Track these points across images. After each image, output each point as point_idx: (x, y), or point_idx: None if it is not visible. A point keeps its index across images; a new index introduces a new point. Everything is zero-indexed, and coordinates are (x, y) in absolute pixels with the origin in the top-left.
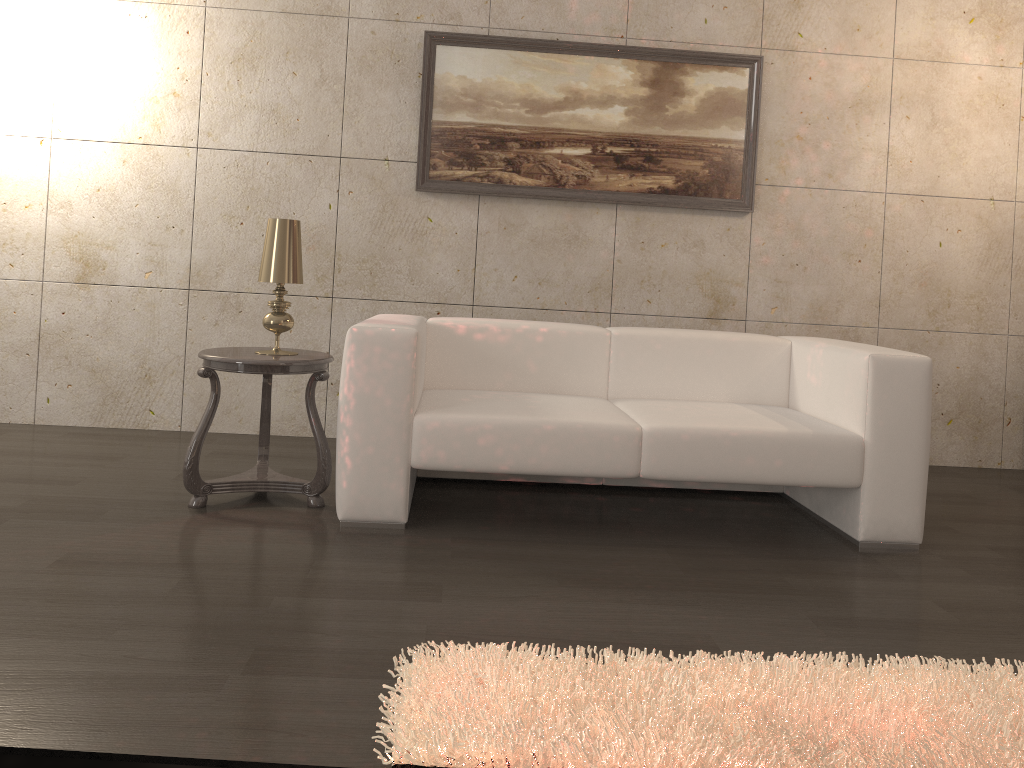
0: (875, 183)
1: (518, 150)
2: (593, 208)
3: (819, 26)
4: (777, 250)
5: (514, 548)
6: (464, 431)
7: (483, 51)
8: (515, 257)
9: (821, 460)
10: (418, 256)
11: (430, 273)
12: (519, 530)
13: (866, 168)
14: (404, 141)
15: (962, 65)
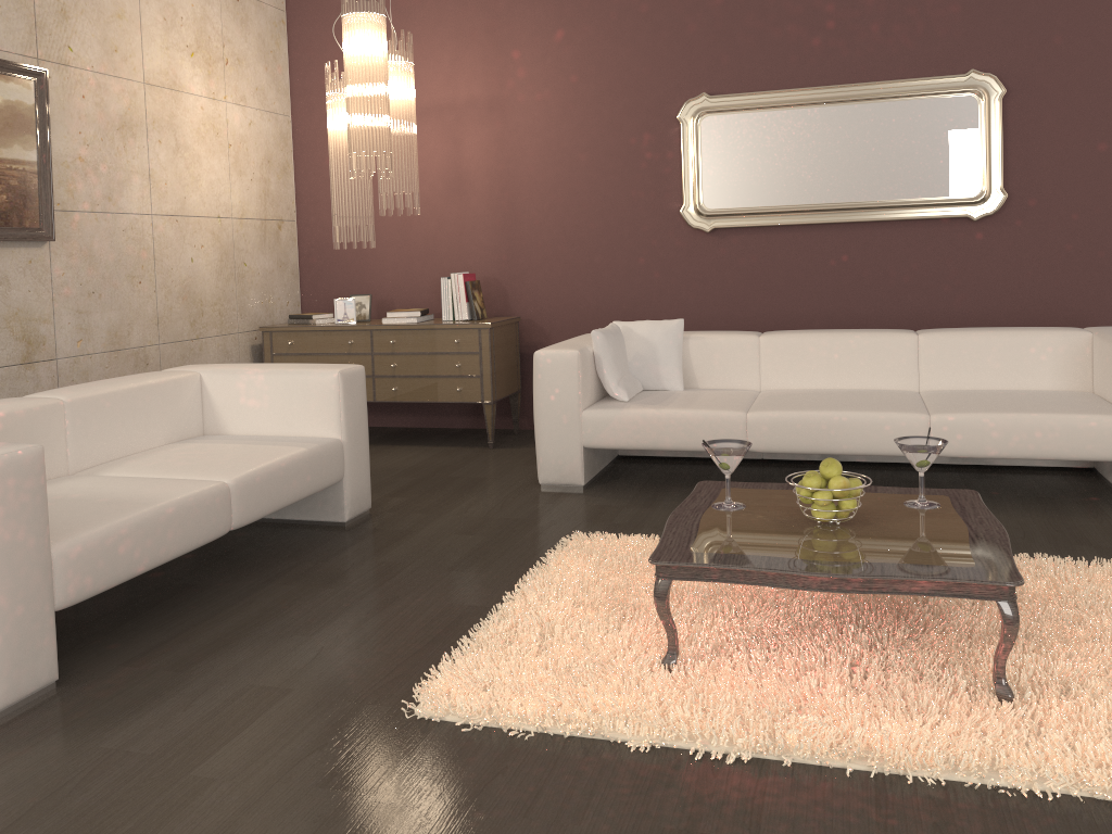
0: (144, 205)
1: None
2: None
3: (86, 42)
4: (76, 279)
5: (194, 640)
6: (106, 545)
7: None
8: None
9: (328, 466)
10: None
11: None
12: (145, 631)
13: (136, 191)
14: None
15: (191, 95)
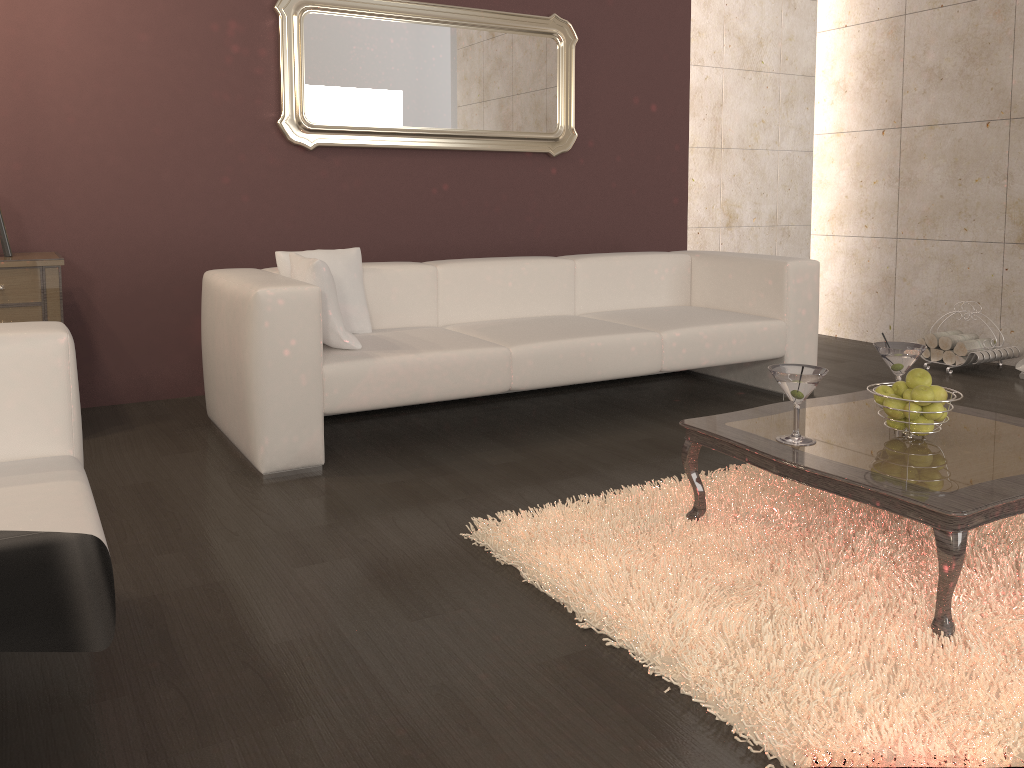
0: None
1: None
2: None
3: None
4: None
5: None
6: None
7: None
8: None
9: None
10: None
11: None
12: None
13: None
14: None
15: None
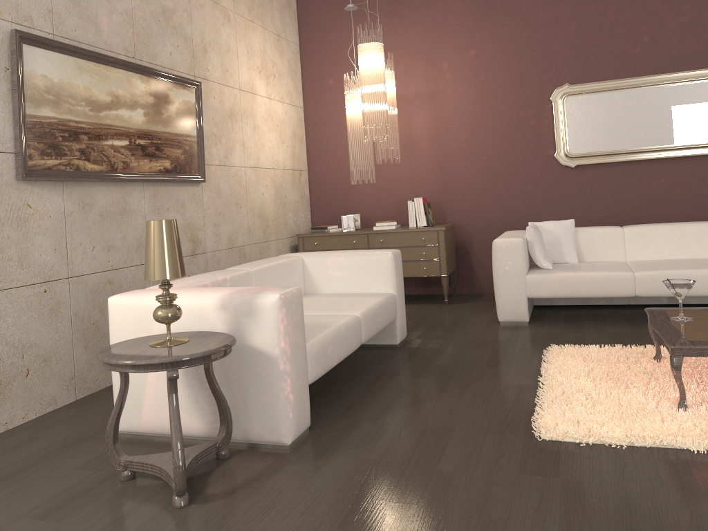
0: (241, 161)
1: (87, 142)
2: (132, 186)
3: (214, 66)
4: (213, 205)
5: (367, 406)
6: (324, 347)
7: (57, 55)
8: (92, 231)
9: (392, 309)
10: (24, 242)
11: (35, 256)
12: (332, 402)
13: (238, 153)
14: (0, 132)
15: (259, 96)
